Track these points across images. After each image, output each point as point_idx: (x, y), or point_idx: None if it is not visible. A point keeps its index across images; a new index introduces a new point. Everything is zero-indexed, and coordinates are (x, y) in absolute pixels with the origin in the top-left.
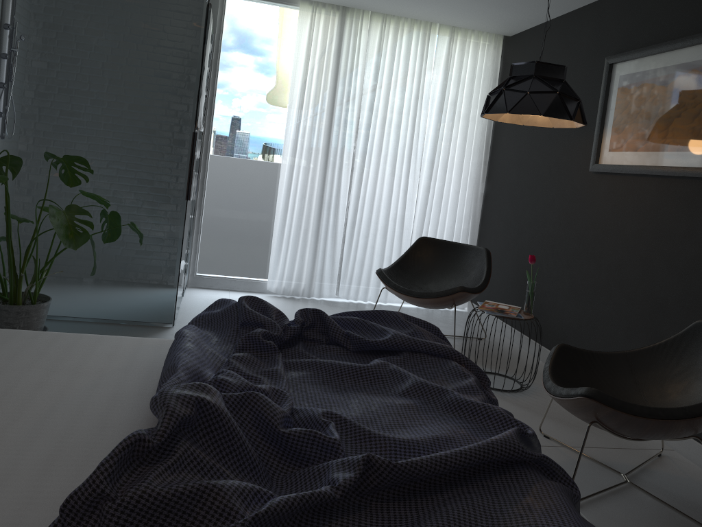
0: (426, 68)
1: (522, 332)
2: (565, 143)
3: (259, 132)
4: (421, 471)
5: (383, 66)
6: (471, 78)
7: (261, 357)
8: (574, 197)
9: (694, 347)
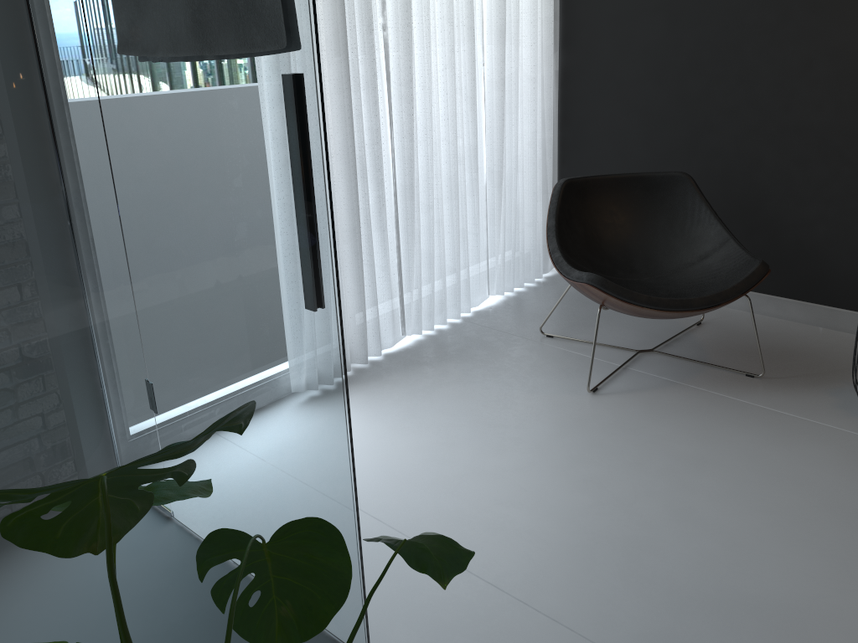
0: None
1: None
2: None
3: None
4: None
5: None
6: None
7: None
8: None
9: None
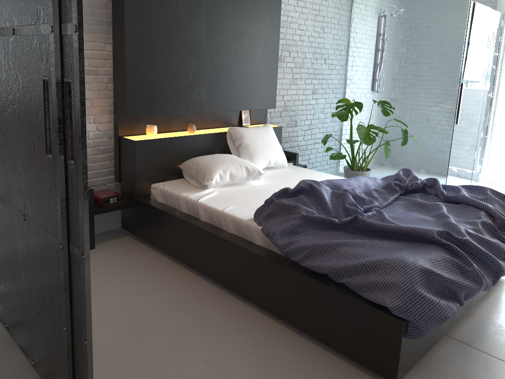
0: None
1: None
2: None
3: None
4: (375, 226)
5: None
6: None
7: (391, 193)
8: None
9: None
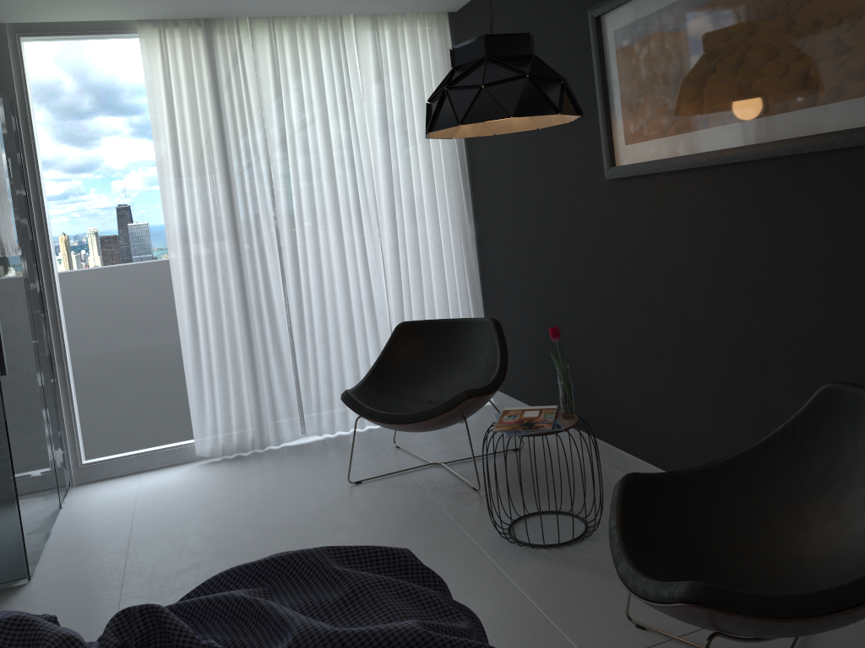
0: (350, 82)
1: None
2: (564, 145)
3: (127, 230)
4: None
5: (287, 93)
6: (418, 81)
7: None
8: (594, 221)
9: (829, 430)
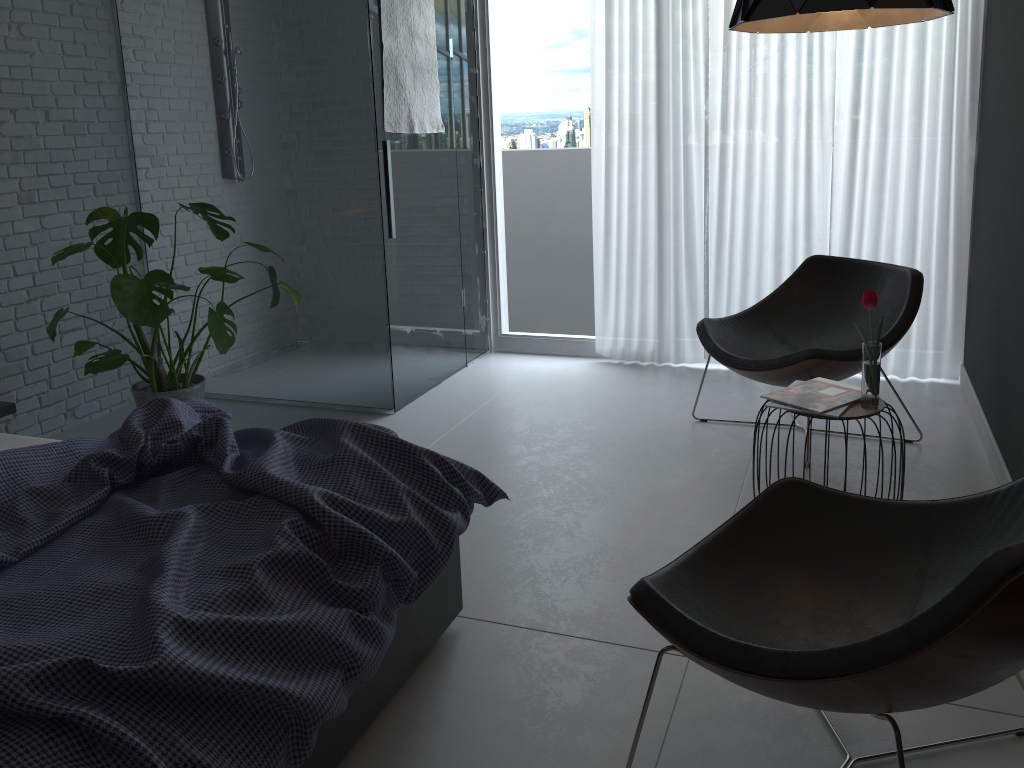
0: None
1: (992, 432)
2: None
3: (561, 114)
4: None
5: None
6: None
7: (90, 490)
8: None
9: None
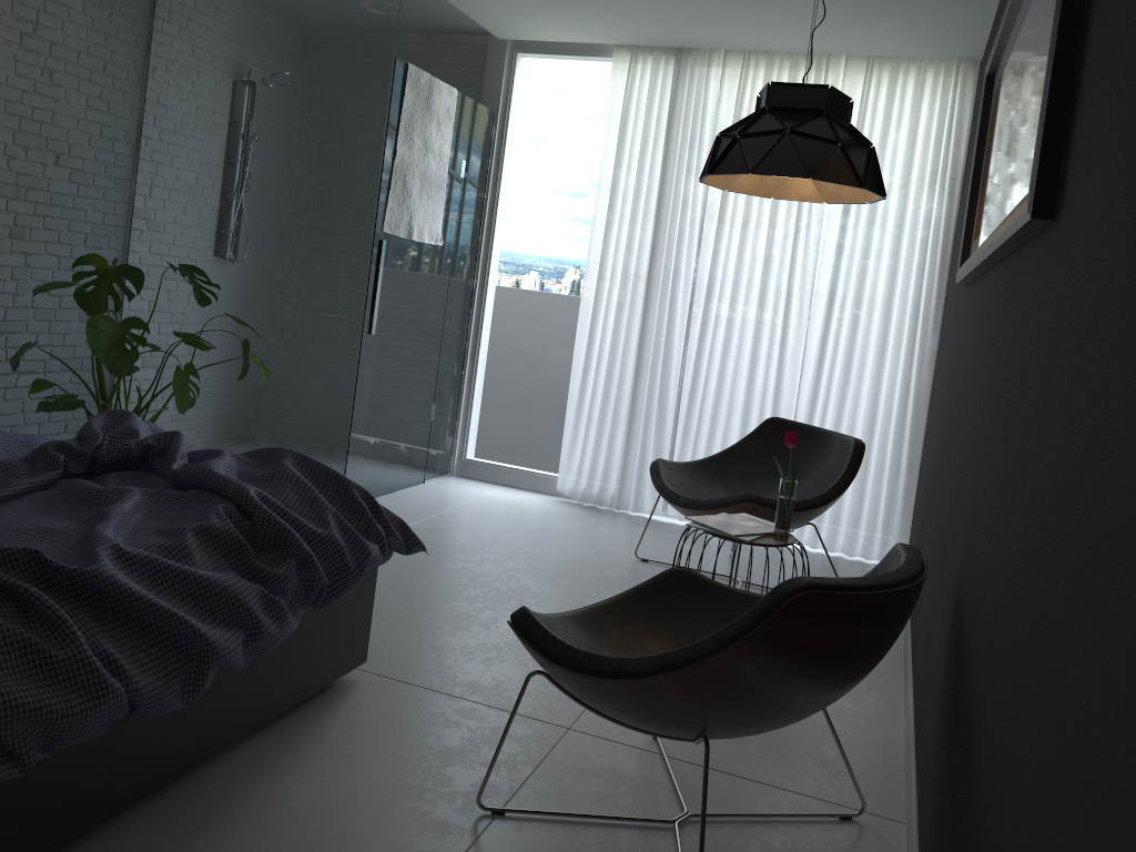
0: None
1: None
2: None
3: (559, 250)
4: None
5: None
6: (907, 143)
7: (43, 472)
8: (955, 339)
9: None
